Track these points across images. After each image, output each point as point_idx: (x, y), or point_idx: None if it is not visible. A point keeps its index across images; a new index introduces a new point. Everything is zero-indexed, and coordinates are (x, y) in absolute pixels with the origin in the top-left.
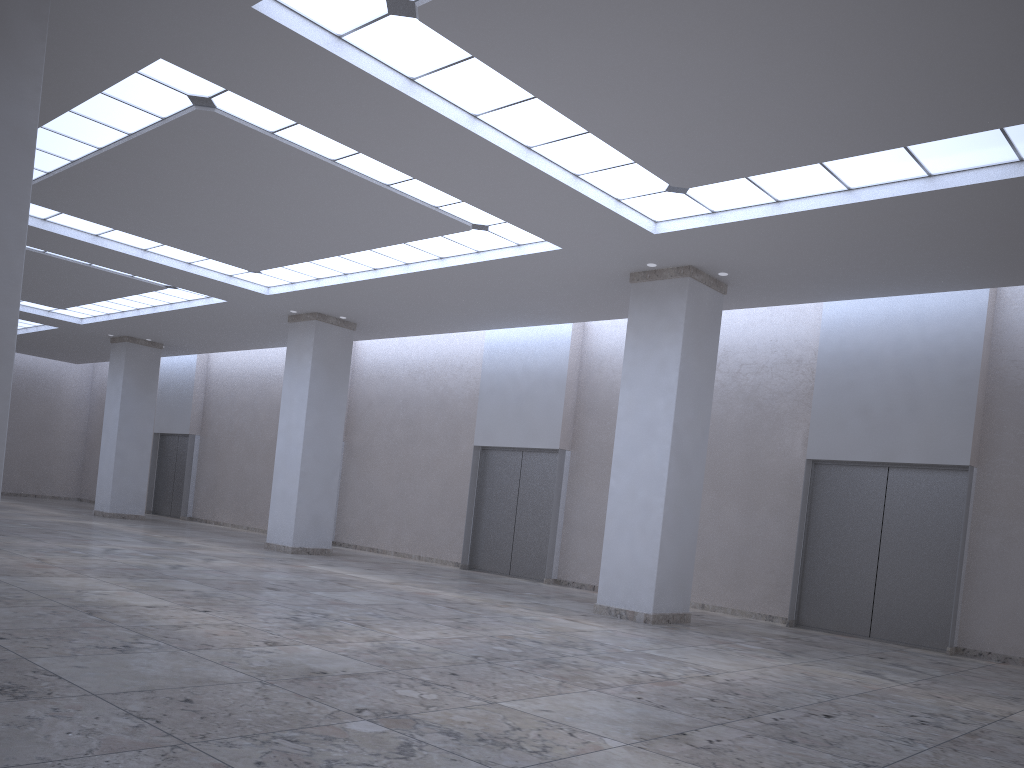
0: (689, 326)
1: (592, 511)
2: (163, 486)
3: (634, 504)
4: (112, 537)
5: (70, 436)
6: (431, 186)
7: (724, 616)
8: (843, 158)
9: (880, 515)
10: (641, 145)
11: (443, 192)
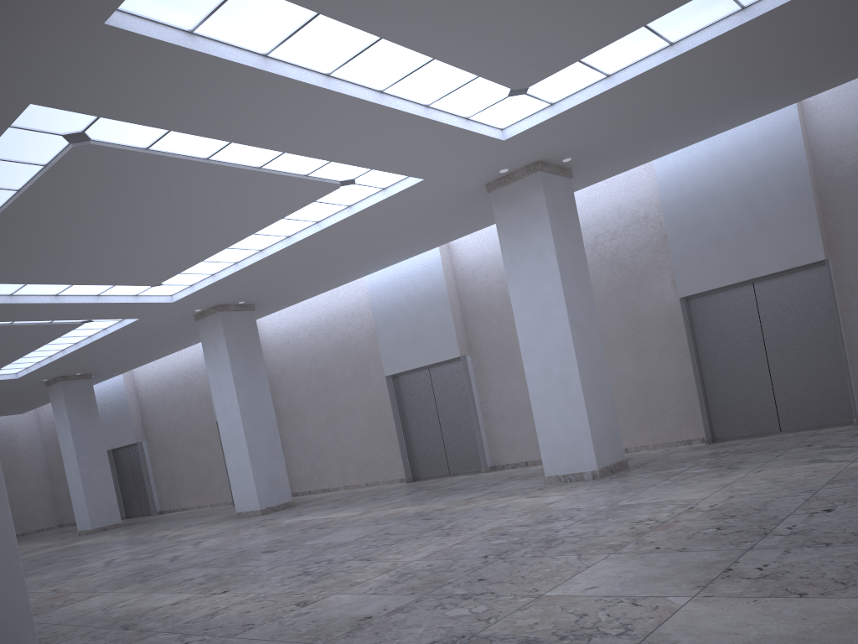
0: (552, 213)
1: (505, 400)
2: (128, 492)
3: (552, 381)
4: (105, 549)
5: (35, 475)
6: (300, 155)
7: (649, 453)
8: (665, 14)
9: (758, 326)
10: (483, 57)
11: (310, 159)
